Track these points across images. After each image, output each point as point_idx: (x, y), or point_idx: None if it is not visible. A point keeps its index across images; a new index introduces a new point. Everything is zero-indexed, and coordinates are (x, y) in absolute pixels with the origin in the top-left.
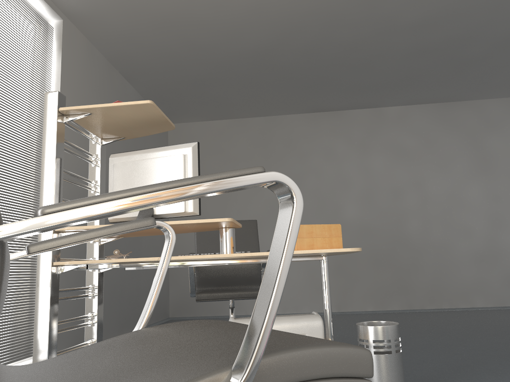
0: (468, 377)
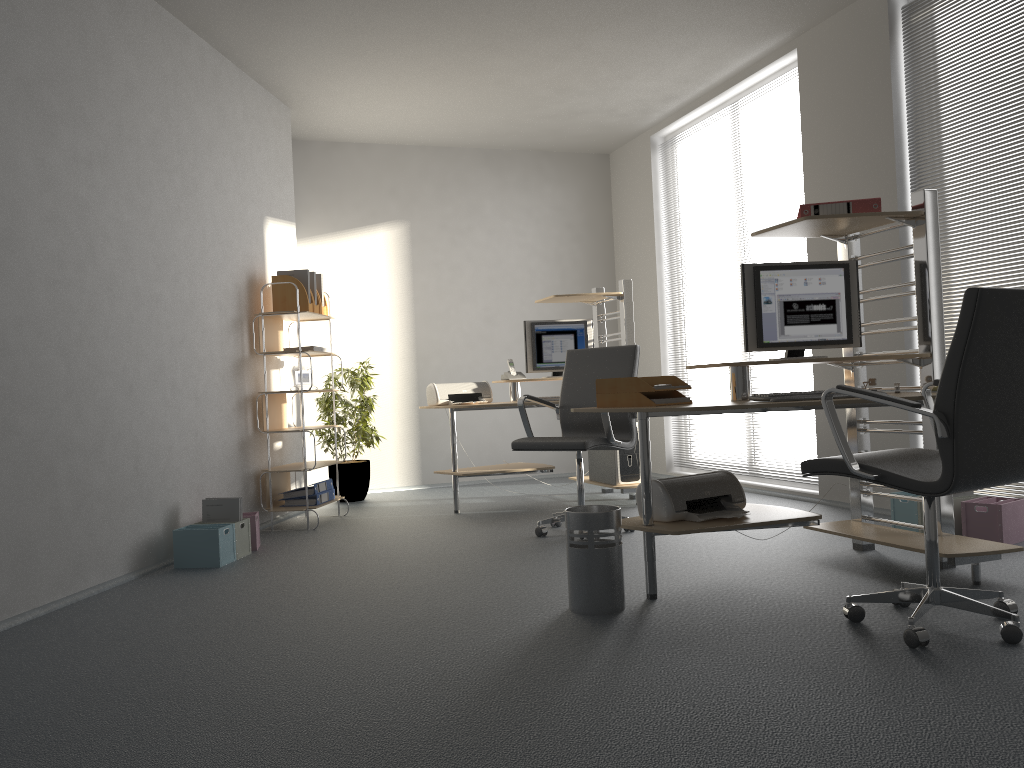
0: (492, 664)
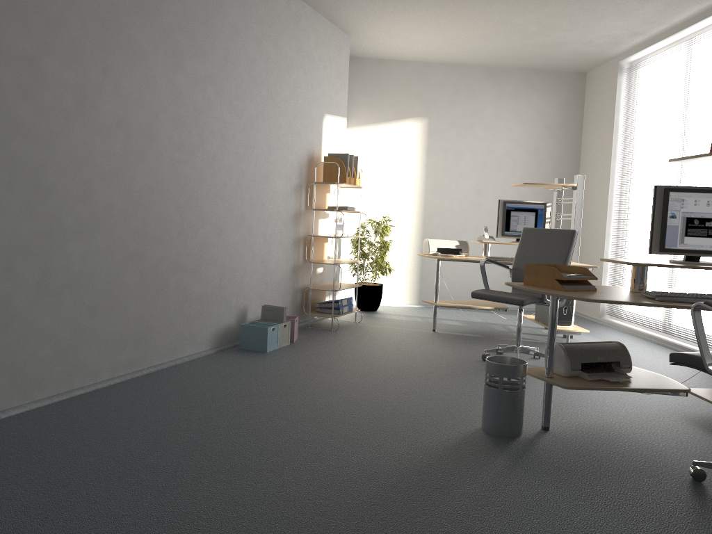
0: (410, 464)
